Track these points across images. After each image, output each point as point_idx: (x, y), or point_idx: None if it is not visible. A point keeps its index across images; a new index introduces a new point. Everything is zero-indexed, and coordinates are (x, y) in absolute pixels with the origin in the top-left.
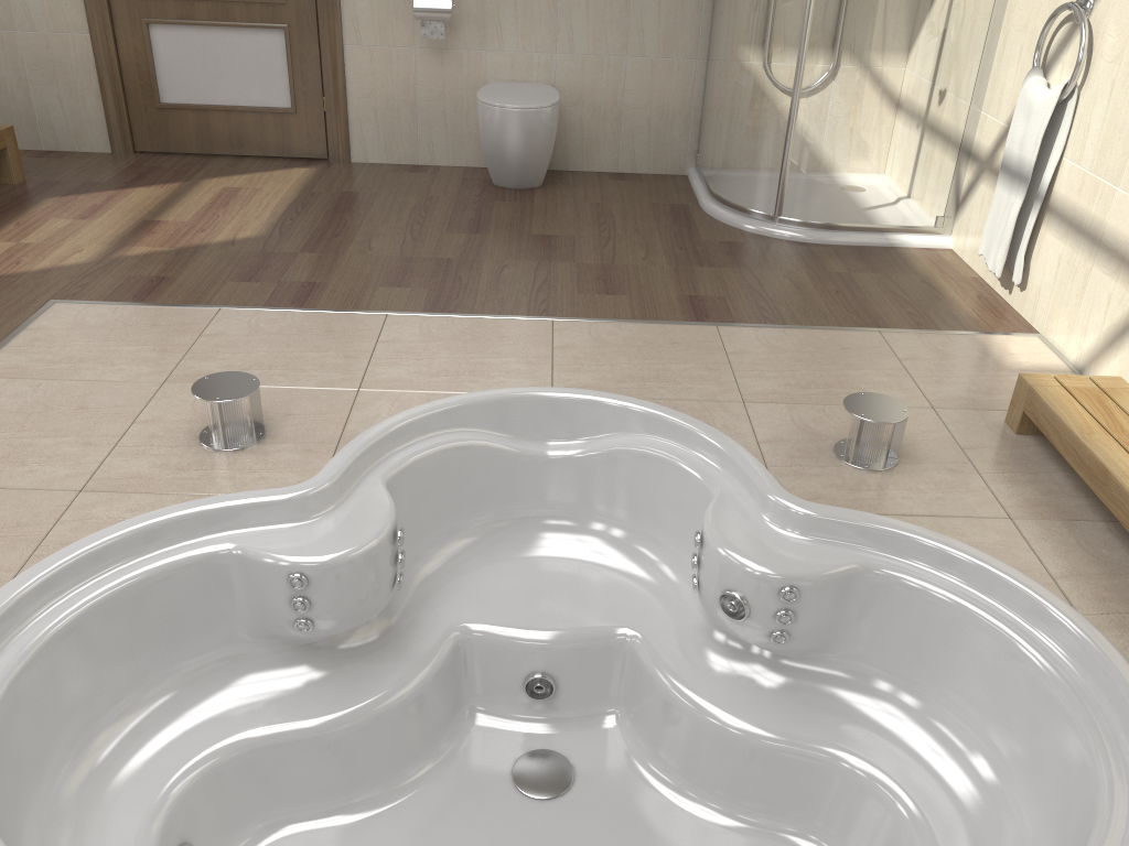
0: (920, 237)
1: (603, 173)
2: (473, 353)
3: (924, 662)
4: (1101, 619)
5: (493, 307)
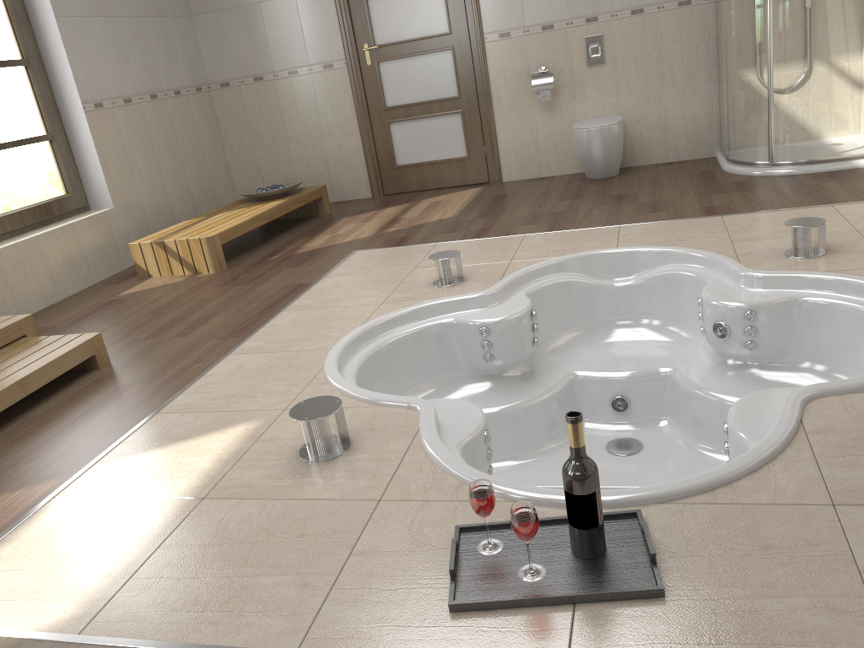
0: None
1: (658, 164)
2: (572, 242)
3: (842, 350)
4: None
5: (584, 225)
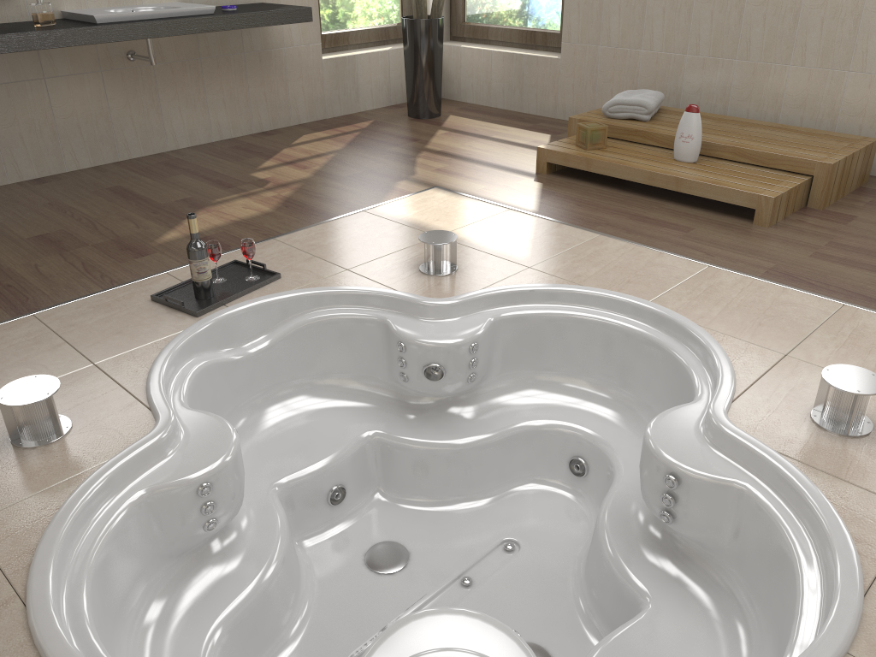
0: None
1: None
2: None
3: None
4: None
5: None
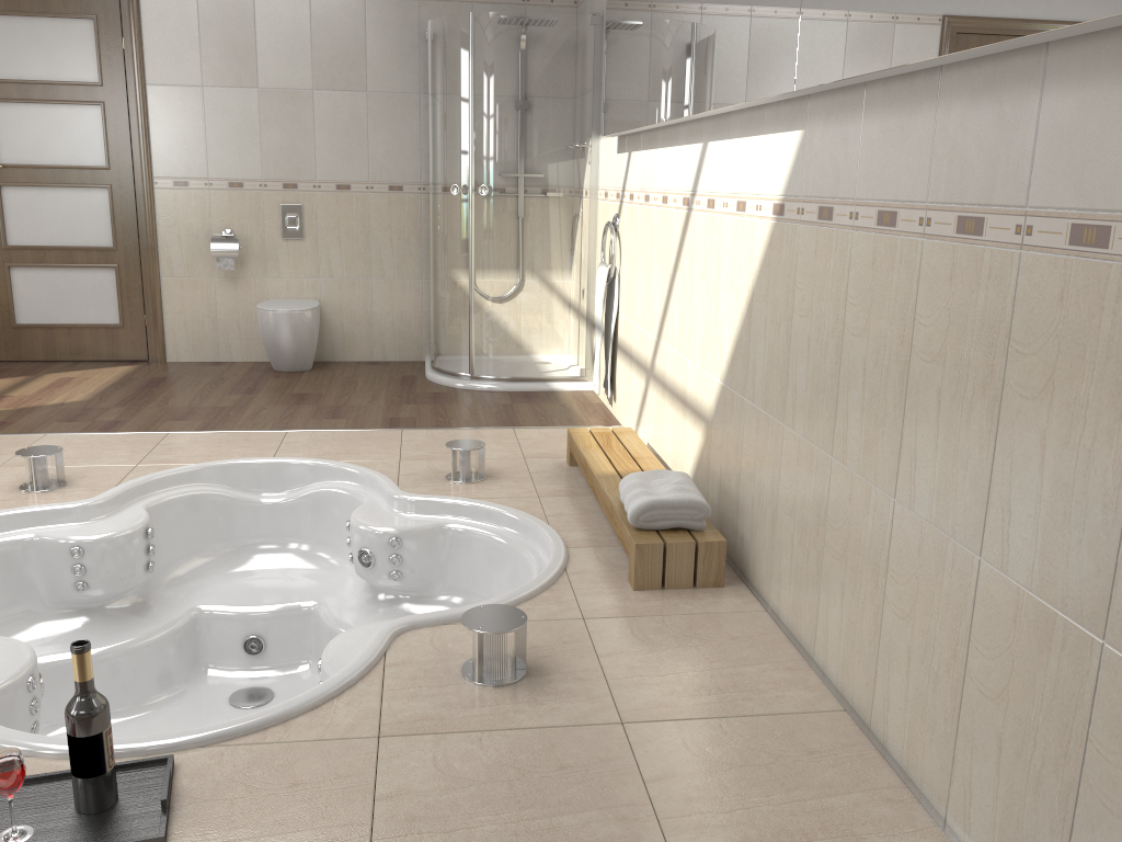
0: (571, 383)
1: (362, 361)
2: (224, 447)
3: (485, 583)
4: (562, 528)
5: (247, 427)
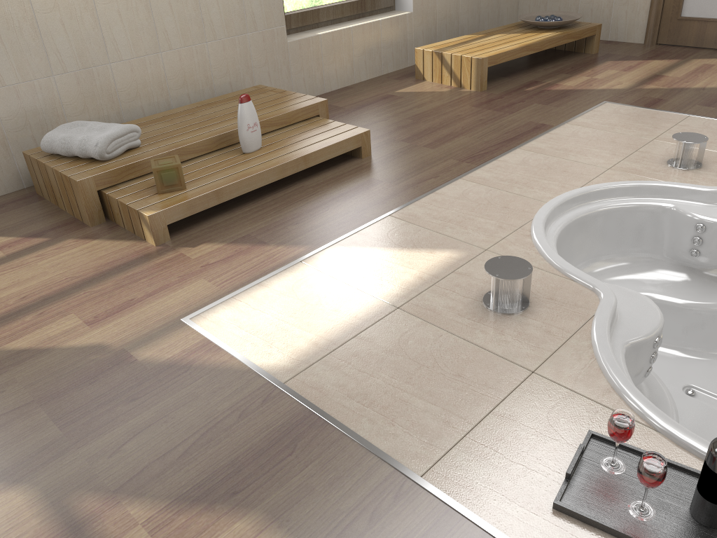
0: None
1: None
2: None
3: None
4: None
5: None
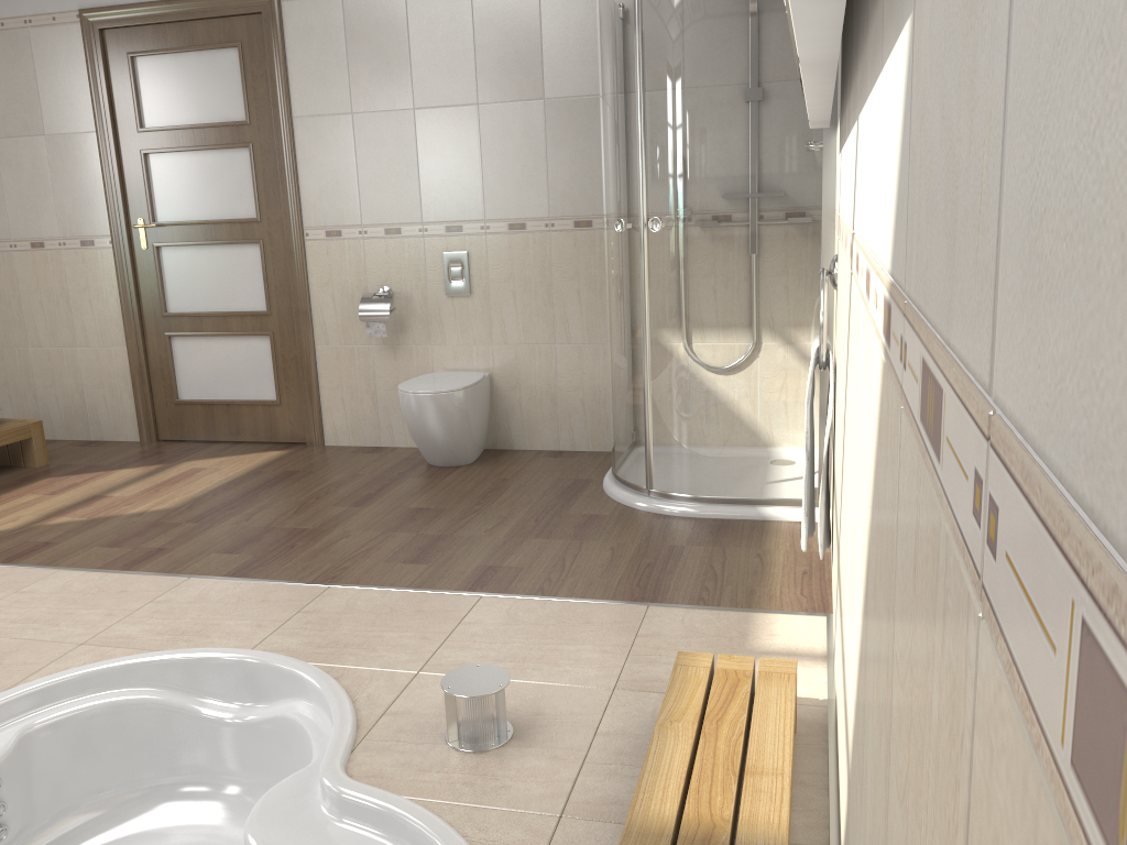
0: (794, 510)
1: (544, 451)
2: (220, 614)
3: None
4: None
5: (289, 573)
